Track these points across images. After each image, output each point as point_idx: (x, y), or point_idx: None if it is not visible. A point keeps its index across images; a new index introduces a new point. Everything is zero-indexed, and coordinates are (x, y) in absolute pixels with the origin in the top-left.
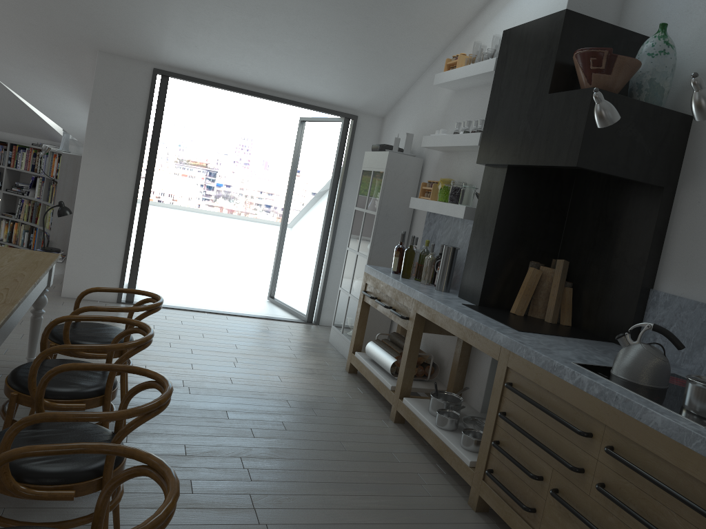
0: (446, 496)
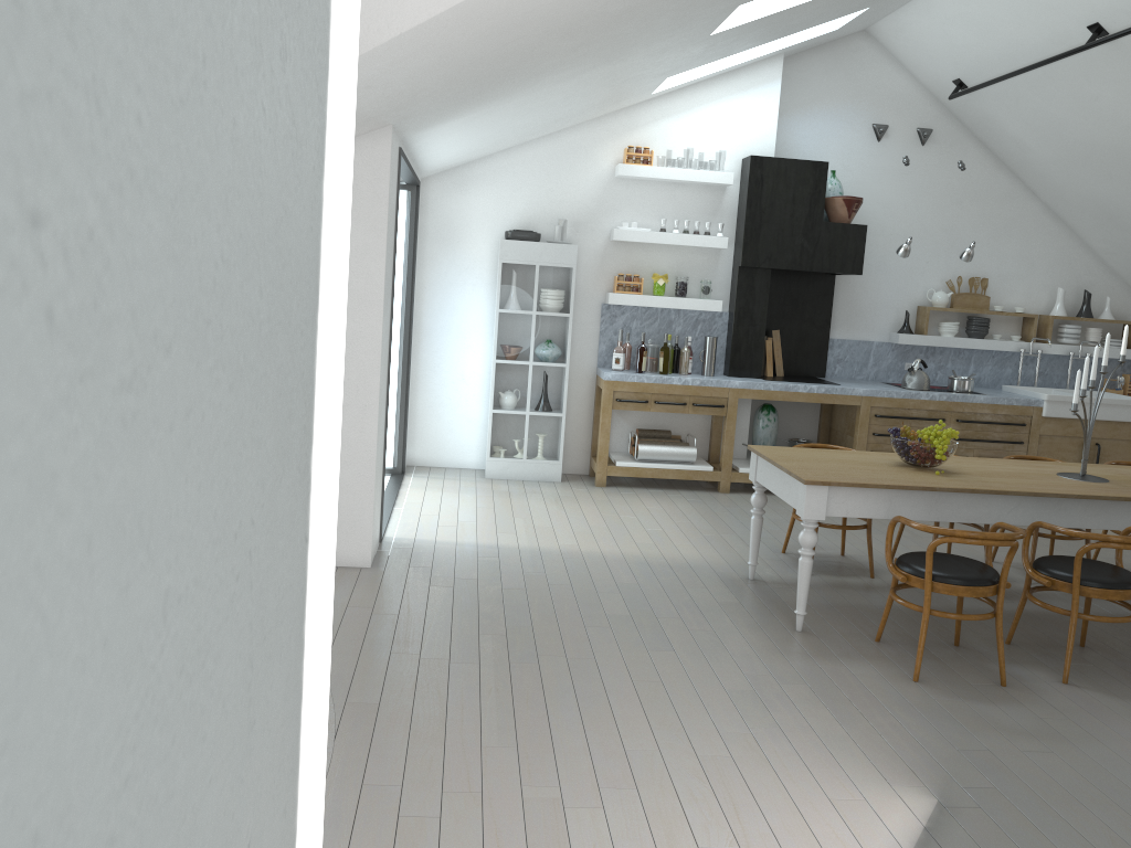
0: None
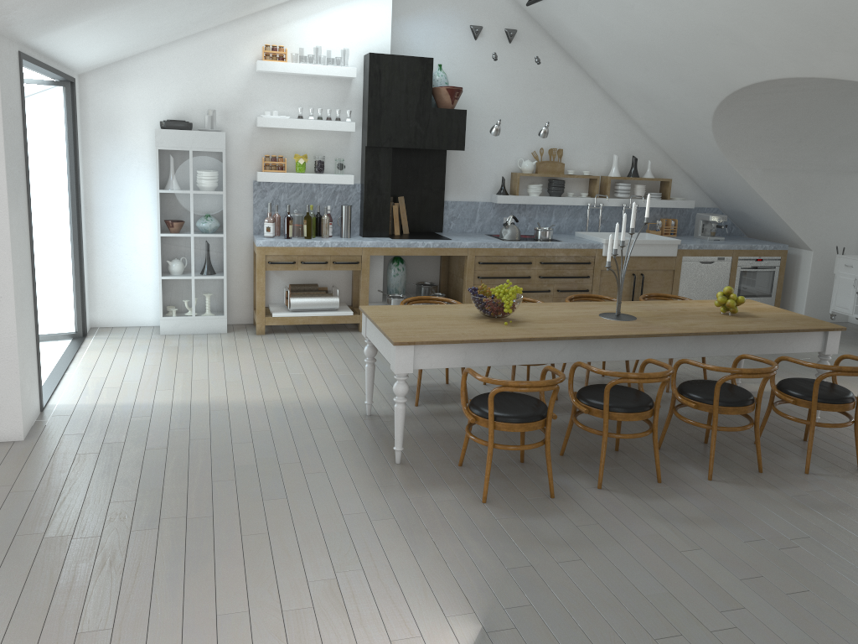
0: None
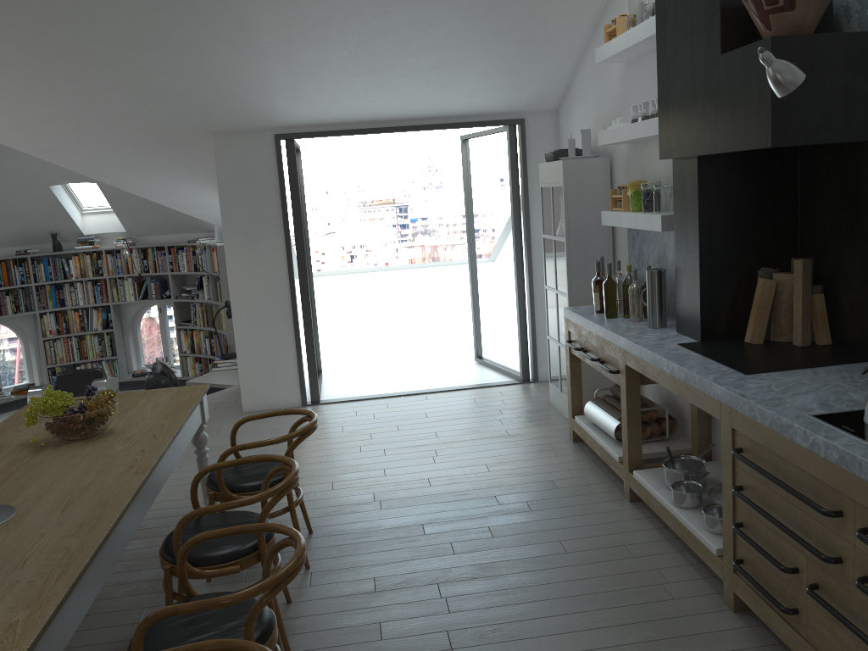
0: (695, 595)
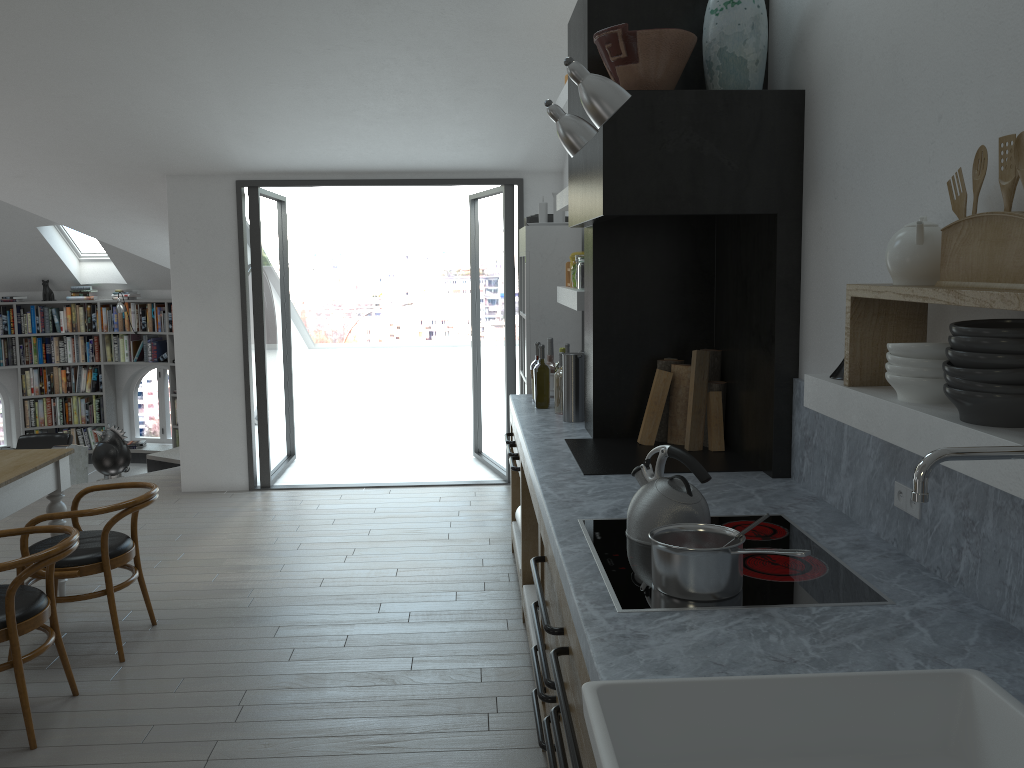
0: (514, 729)
